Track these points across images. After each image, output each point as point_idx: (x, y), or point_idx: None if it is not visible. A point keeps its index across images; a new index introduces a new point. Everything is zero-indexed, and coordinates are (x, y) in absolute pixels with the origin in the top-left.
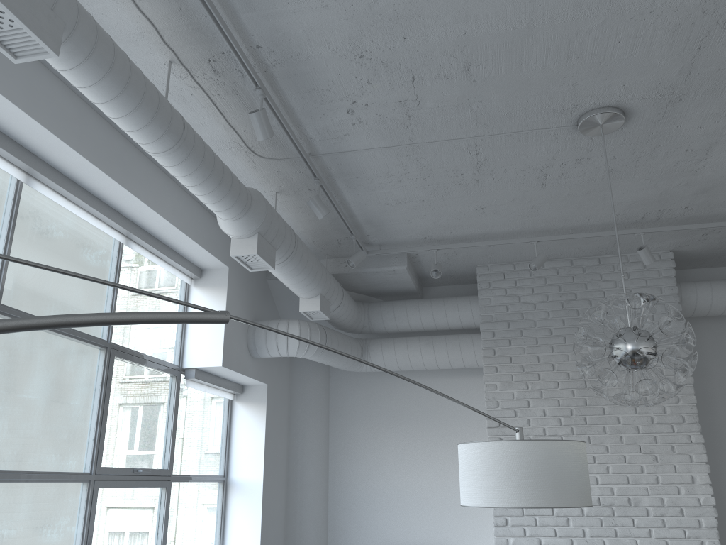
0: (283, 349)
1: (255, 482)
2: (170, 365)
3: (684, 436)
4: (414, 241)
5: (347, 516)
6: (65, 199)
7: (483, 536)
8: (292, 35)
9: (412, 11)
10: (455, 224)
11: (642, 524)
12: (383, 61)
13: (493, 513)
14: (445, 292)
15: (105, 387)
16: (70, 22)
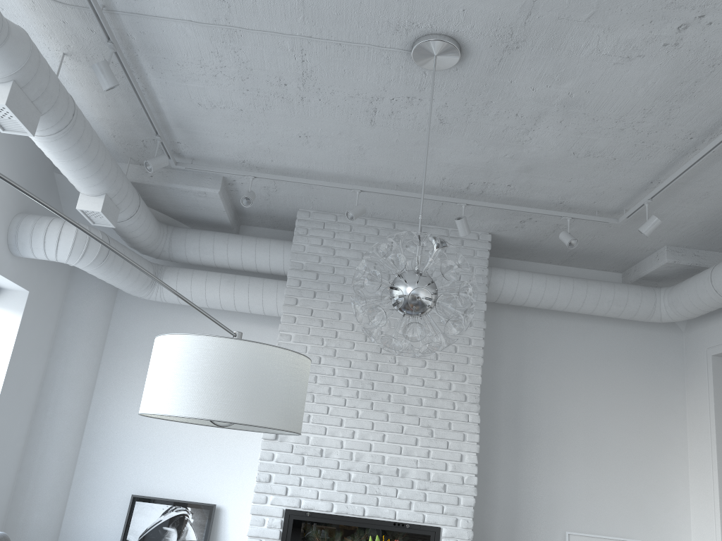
0: (52, 251)
1: None
2: None
3: (463, 414)
4: (231, 163)
5: (102, 455)
6: None
7: (247, 493)
8: None
9: None
10: (277, 151)
11: (405, 496)
12: None
13: (258, 468)
14: (263, 234)
15: None
16: None
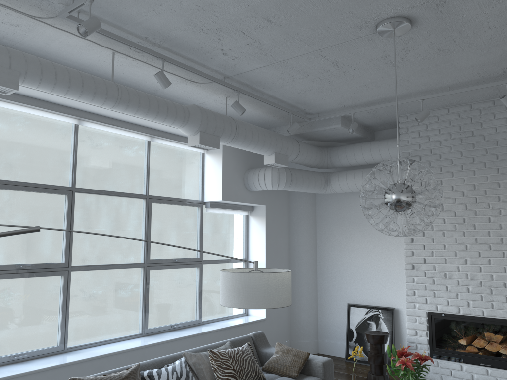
0: (264, 186)
1: (261, 263)
2: (194, 201)
3: None
4: (339, 108)
5: (328, 282)
6: (105, 125)
7: None
8: (157, 29)
9: (206, 3)
10: (356, 96)
11: None
12: (216, 28)
13: (405, 287)
14: (389, 133)
15: (148, 219)
16: (22, 70)
